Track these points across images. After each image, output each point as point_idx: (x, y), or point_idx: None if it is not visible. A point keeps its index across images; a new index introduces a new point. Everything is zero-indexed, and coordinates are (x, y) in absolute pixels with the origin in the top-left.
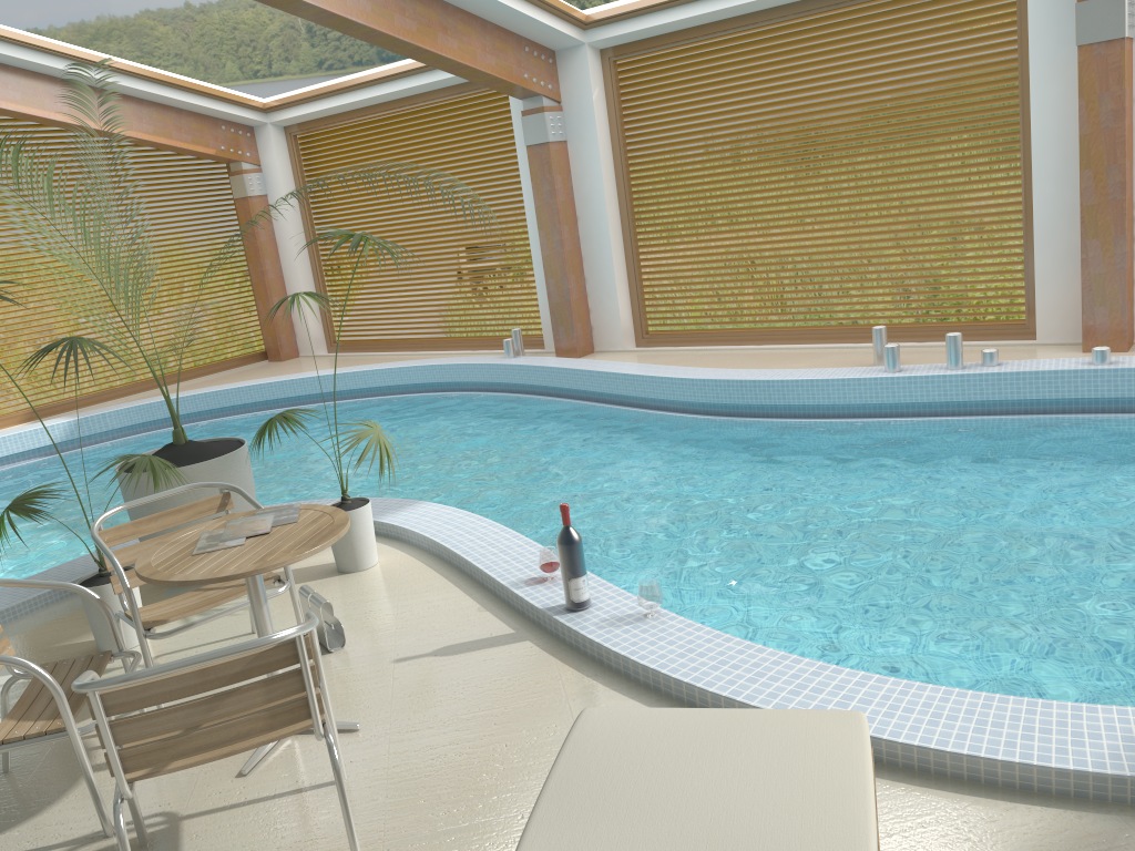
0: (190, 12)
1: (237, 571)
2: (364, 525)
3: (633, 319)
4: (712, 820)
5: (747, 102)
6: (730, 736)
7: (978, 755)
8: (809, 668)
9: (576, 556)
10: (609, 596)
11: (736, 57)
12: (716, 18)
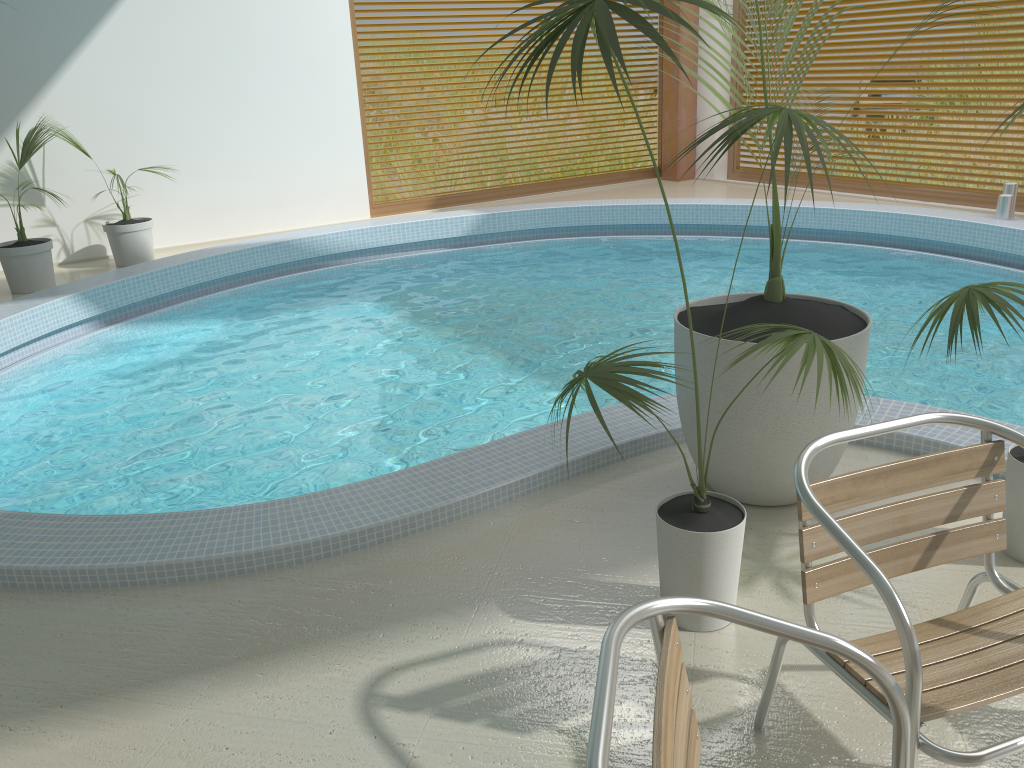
0: None
1: None
2: None
3: None
4: None
5: None
6: None
7: None
8: None
9: None
10: None
11: None
12: None
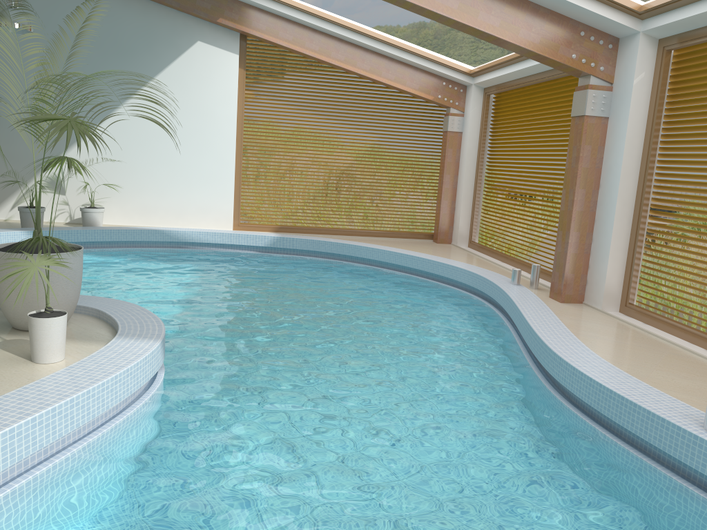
0: None
1: None
2: (41, 332)
3: (623, 286)
4: None
5: None
6: None
7: None
8: None
9: None
10: None
11: None
12: None
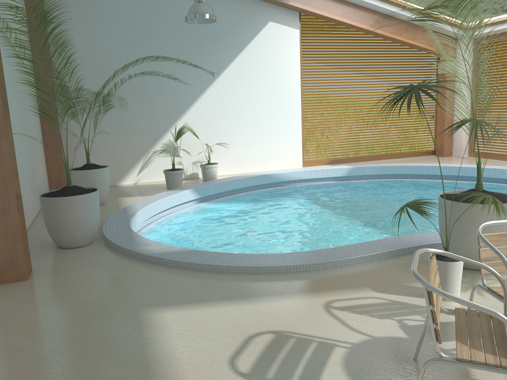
0: None
1: None
2: None
3: None
4: None
5: None
6: None
7: None
8: None
9: None
10: None
11: None
12: None
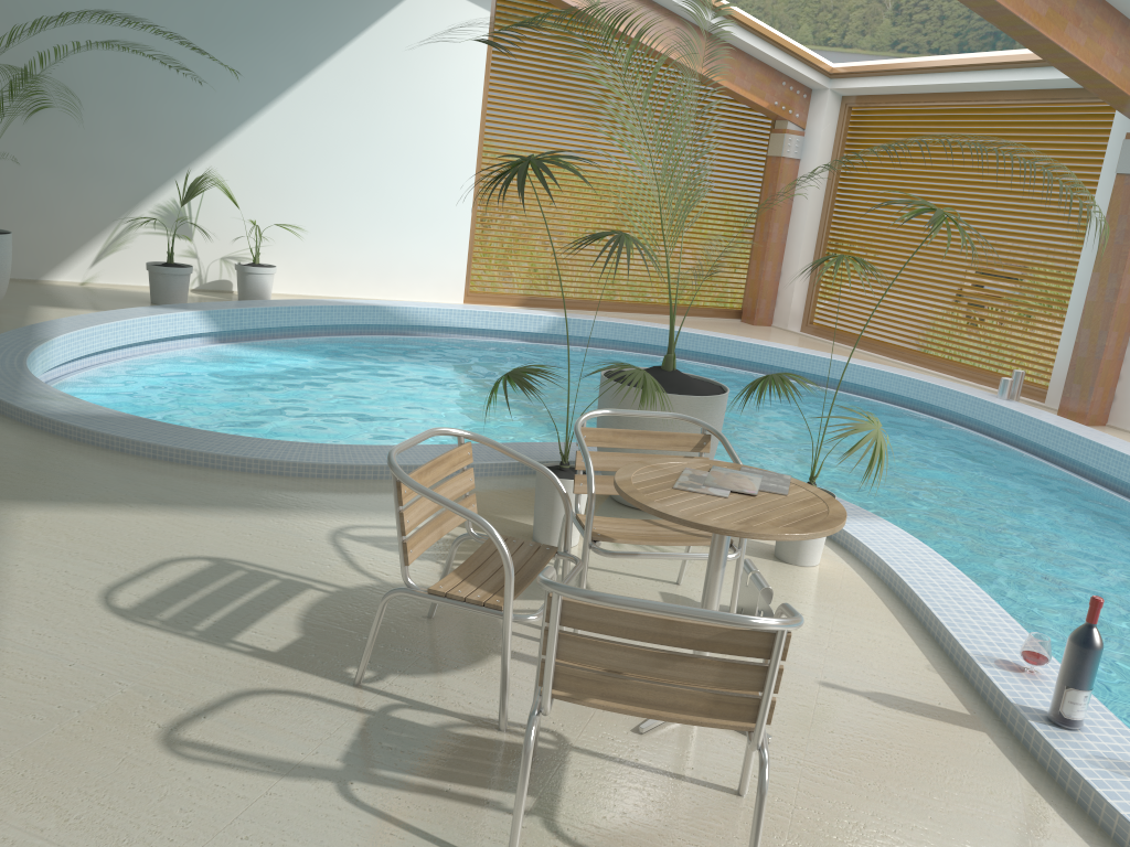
0: None
1: (719, 524)
2: None
3: None
4: None
5: None
6: None
7: None
8: None
9: (1089, 665)
10: (1106, 728)
11: None
12: None
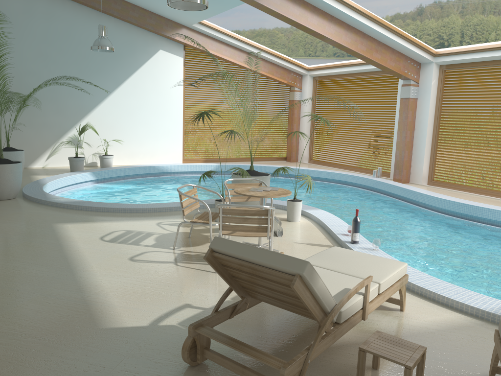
0: (291, 29)
1: (258, 195)
2: (298, 207)
3: (428, 173)
4: (351, 266)
5: (498, 94)
6: (367, 257)
7: (449, 297)
8: (415, 271)
9: (357, 226)
10: (365, 243)
11: (497, 75)
12: (490, 59)
